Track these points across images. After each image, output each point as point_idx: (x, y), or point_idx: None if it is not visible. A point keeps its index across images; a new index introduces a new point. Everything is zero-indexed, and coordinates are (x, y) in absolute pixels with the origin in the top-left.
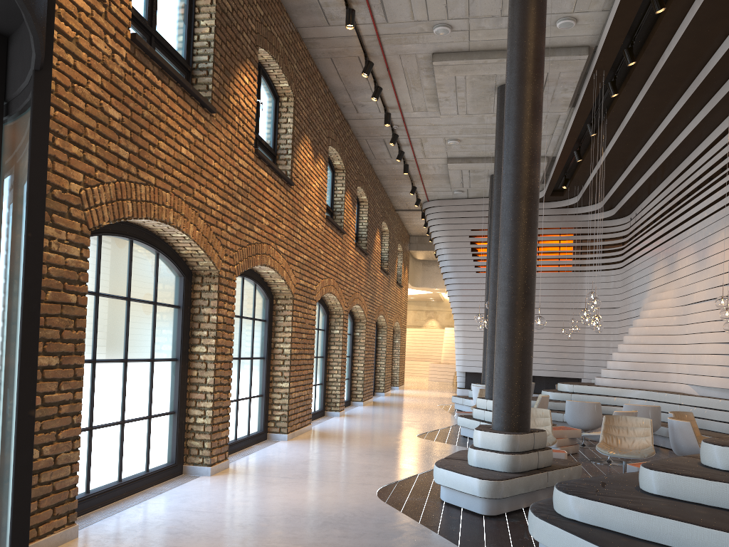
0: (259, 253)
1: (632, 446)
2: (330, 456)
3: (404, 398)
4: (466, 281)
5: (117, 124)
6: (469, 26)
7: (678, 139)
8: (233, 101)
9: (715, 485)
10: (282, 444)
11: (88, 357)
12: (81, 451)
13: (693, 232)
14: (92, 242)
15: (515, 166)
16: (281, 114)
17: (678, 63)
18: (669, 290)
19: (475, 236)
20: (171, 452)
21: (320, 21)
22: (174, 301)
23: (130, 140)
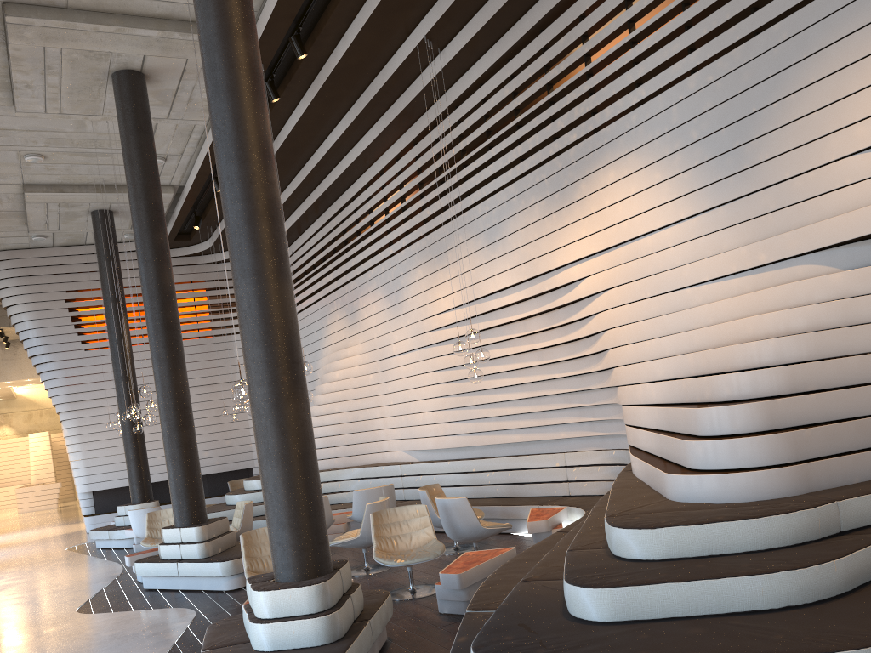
0: None
1: (411, 544)
2: None
3: (4, 551)
4: (73, 364)
5: None
6: None
7: (342, 163)
8: None
9: (690, 586)
10: None
11: None
12: None
13: (377, 273)
14: None
15: (244, 166)
16: None
17: (354, 63)
18: (356, 345)
19: (75, 300)
20: None
21: None
22: None
23: None
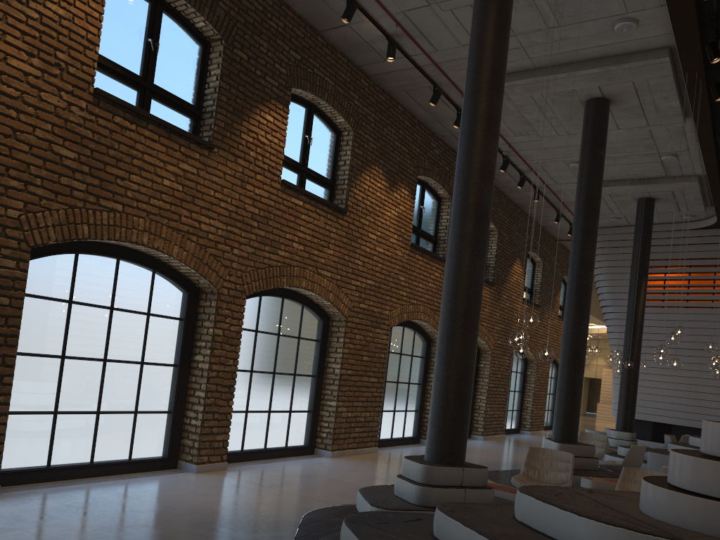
0: (287, 276)
1: None
2: (340, 475)
3: None
4: (626, 316)
5: (71, 162)
6: (521, 43)
7: None
8: (246, 138)
9: (465, 531)
10: (320, 459)
11: (56, 353)
12: (43, 430)
13: None
14: (67, 259)
15: (460, 182)
16: (342, 147)
17: None
18: None
19: None
20: (165, 447)
21: (376, 58)
22: (175, 314)
23: (91, 175)
